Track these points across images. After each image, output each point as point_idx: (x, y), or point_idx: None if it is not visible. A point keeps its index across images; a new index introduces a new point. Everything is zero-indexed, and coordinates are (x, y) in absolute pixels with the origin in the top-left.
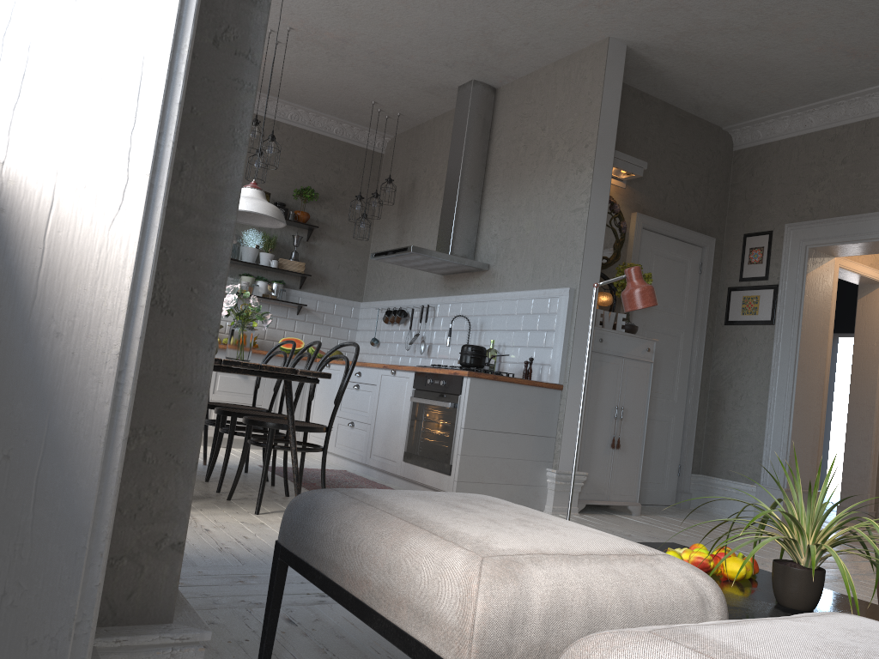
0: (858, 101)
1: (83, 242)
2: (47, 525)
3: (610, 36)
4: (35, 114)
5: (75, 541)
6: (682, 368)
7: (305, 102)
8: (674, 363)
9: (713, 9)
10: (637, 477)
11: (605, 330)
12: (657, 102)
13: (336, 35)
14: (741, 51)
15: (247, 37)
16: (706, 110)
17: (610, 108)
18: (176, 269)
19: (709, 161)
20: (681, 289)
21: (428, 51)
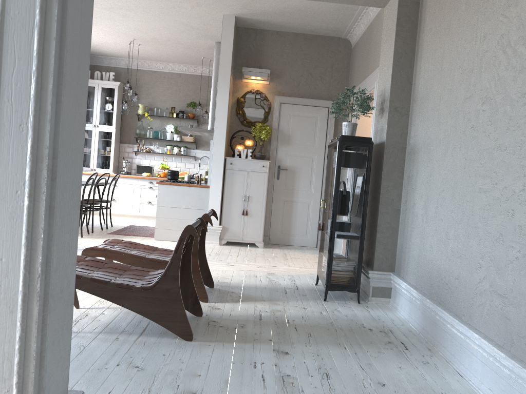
0: (366, 12)
1: None
2: None
3: (223, 14)
4: None
5: None
6: (317, 174)
7: (184, 62)
8: (310, 172)
9: None
10: (261, 229)
11: (234, 158)
12: (289, 34)
13: (149, 37)
14: (277, 6)
15: None
16: (318, 31)
17: (226, 50)
18: None
19: (332, 58)
20: (313, 132)
21: (182, 35)
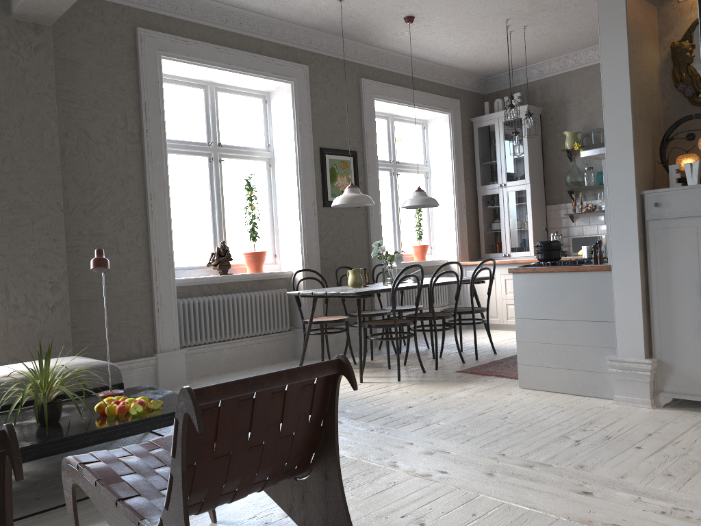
0: None
1: None
2: None
3: None
4: None
5: None
6: None
7: None
8: None
9: None
10: None
11: (662, 191)
12: None
13: (524, 5)
14: None
15: None
16: None
17: None
18: None
19: None
20: None
21: None
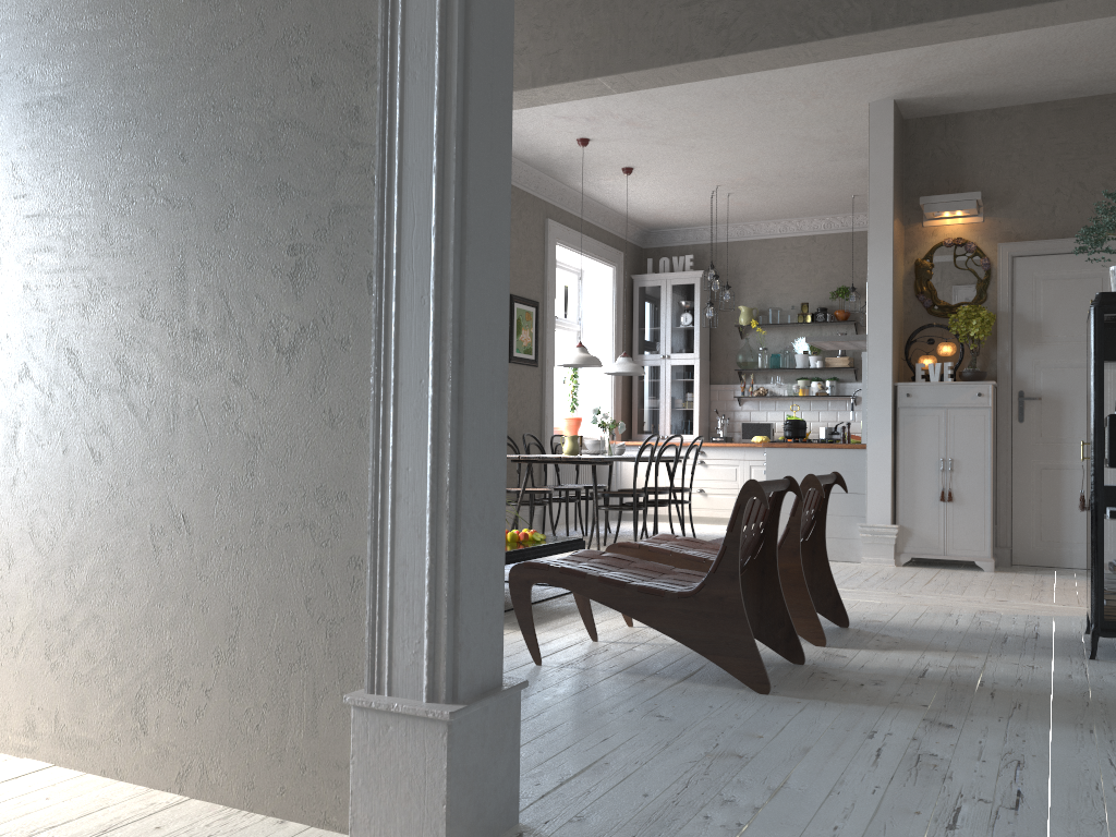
0: None
1: None
2: None
3: (869, 102)
4: None
5: None
6: None
7: (820, 213)
8: None
9: (879, 61)
10: (986, 531)
11: (913, 384)
12: (1021, 109)
13: (743, 178)
14: (974, 59)
15: None
16: (1088, 89)
17: (881, 169)
18: None
19: None
20: None
21: (802, 160)
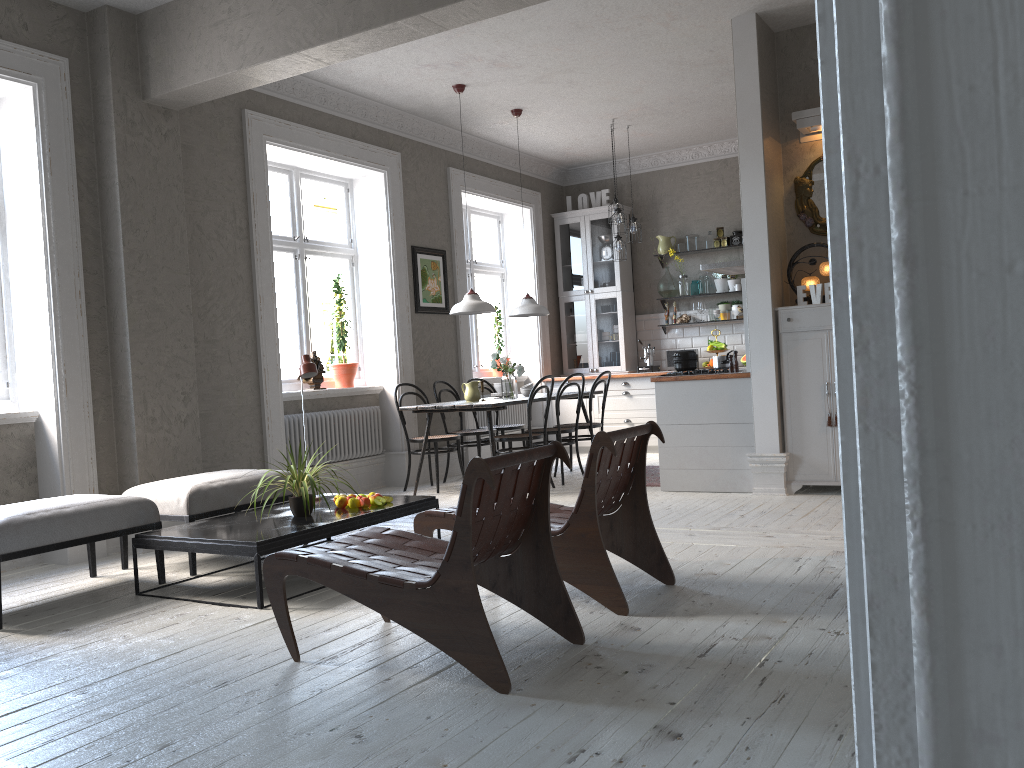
0: None
1: (50, 423)
2: (55, 475)
3: (731, 18)
4: (42, 403)
5: (58, 477)
6: None
7: (728, 136)
8: None
9: None
10: None
11: (793, 308)
12: None
13: (635, 108)
14: None
15: (126, 345)
16: None
17: (747, 87)
18: (125, 413)
19: None
20: None
21: (687, 85)
